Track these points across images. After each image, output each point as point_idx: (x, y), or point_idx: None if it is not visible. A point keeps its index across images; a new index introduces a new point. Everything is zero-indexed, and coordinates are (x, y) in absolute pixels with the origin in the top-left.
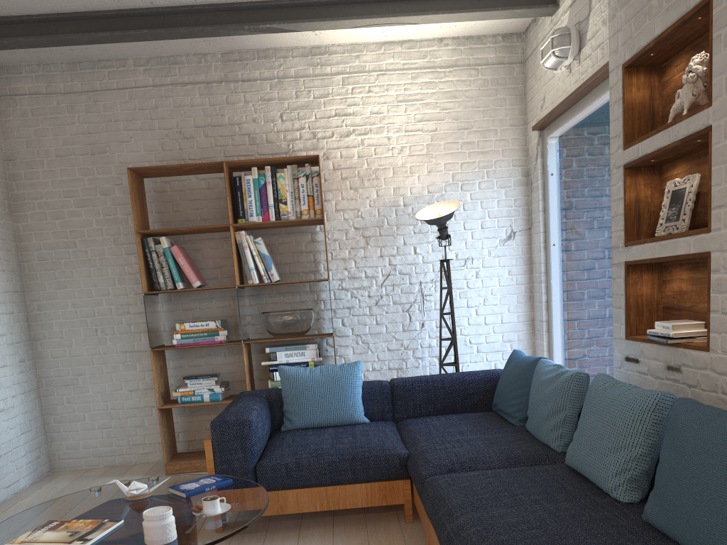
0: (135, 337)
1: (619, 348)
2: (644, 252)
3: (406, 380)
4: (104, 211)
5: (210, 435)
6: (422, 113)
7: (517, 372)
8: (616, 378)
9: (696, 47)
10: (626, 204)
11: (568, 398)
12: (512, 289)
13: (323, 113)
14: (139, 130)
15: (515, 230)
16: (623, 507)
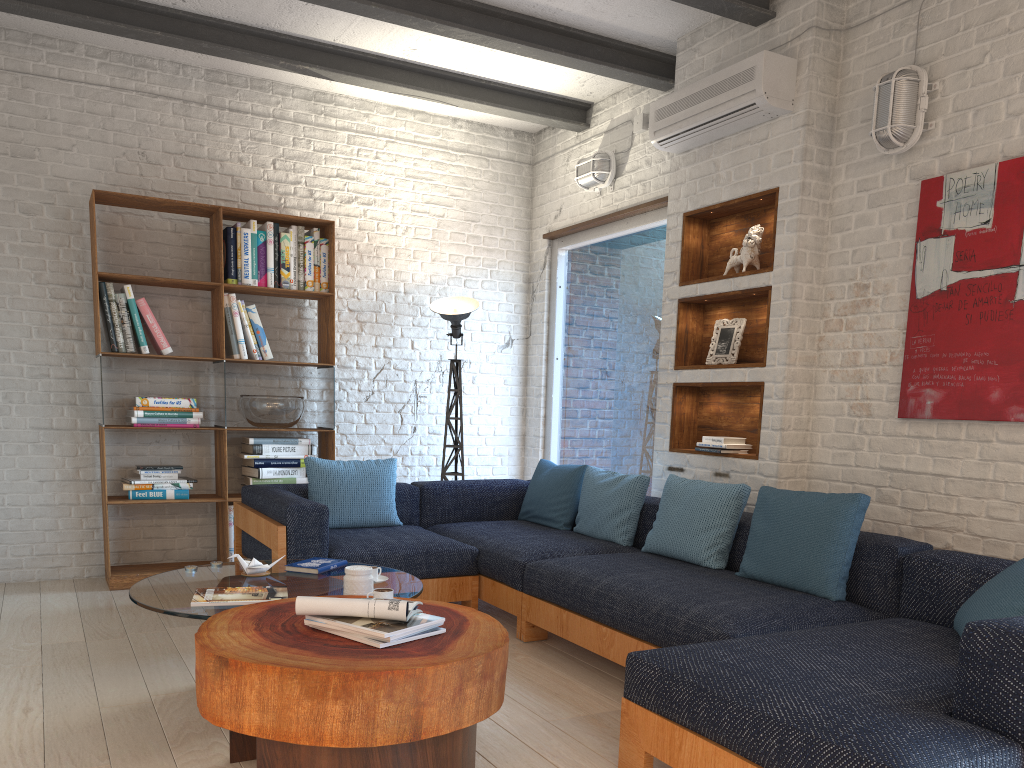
0: (55, 410)
1: (661, 459)
2: (696, 377)
3: (435, 483)
4: (23, 236)
5: (274, 523)
6: (431, 195)
7: (560, 478)
8: (655, 486)
9: (746, 216)
10: (678, 333)
11: (633, 498)
12: (507, 400)
13: (323, 170)
14: (86, 139)
15: (513, 337)
16: (717, 571)
